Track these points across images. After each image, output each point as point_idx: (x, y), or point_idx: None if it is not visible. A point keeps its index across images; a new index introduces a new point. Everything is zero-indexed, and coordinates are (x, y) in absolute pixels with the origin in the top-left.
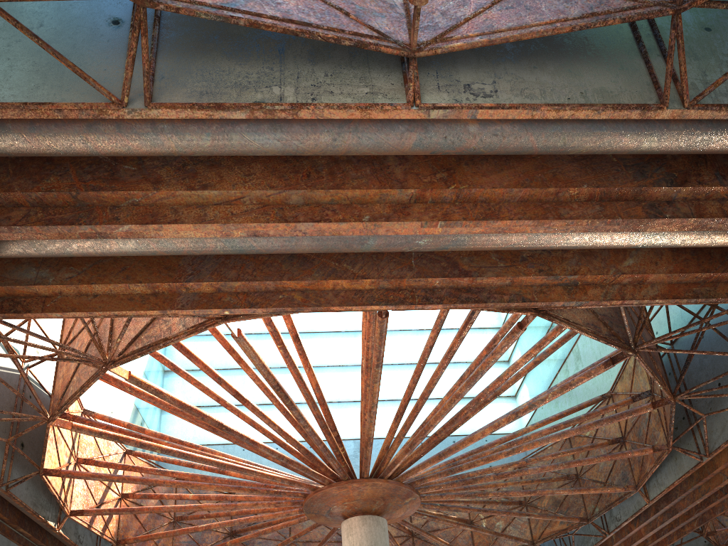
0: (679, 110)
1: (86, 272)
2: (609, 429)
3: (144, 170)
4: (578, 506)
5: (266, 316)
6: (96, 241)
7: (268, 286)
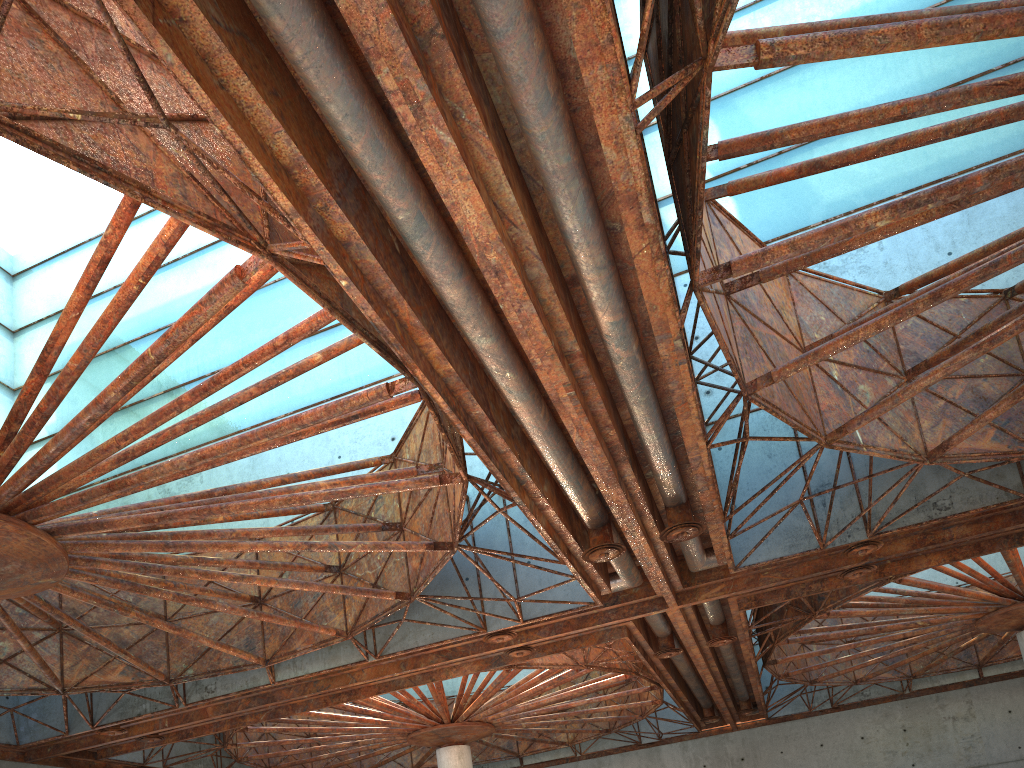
0: (705, 447)
1: (235, 39)
2: None
3: (476, 86)
4: (158, 659)
5: (318, 301)
6: (325, 50)
7: (387, 290)
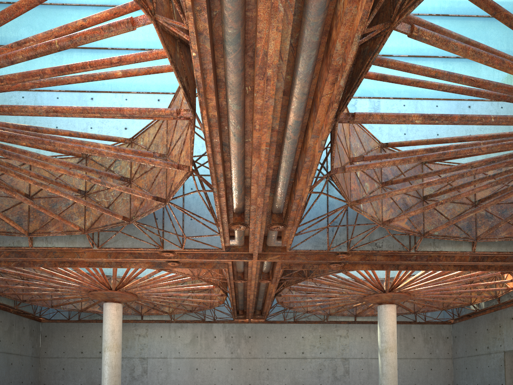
0: (308, 192)
1: None
2: (17, 182)
3: None
4: None
5: (167, 55)
6: None
7: (207, 65)
